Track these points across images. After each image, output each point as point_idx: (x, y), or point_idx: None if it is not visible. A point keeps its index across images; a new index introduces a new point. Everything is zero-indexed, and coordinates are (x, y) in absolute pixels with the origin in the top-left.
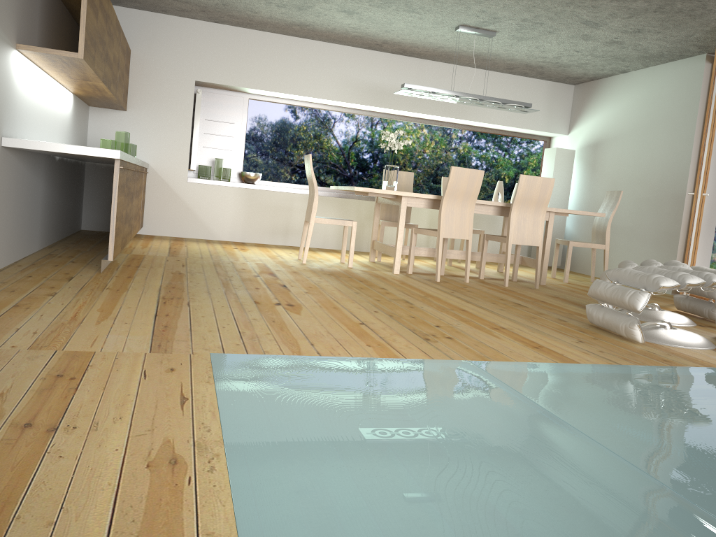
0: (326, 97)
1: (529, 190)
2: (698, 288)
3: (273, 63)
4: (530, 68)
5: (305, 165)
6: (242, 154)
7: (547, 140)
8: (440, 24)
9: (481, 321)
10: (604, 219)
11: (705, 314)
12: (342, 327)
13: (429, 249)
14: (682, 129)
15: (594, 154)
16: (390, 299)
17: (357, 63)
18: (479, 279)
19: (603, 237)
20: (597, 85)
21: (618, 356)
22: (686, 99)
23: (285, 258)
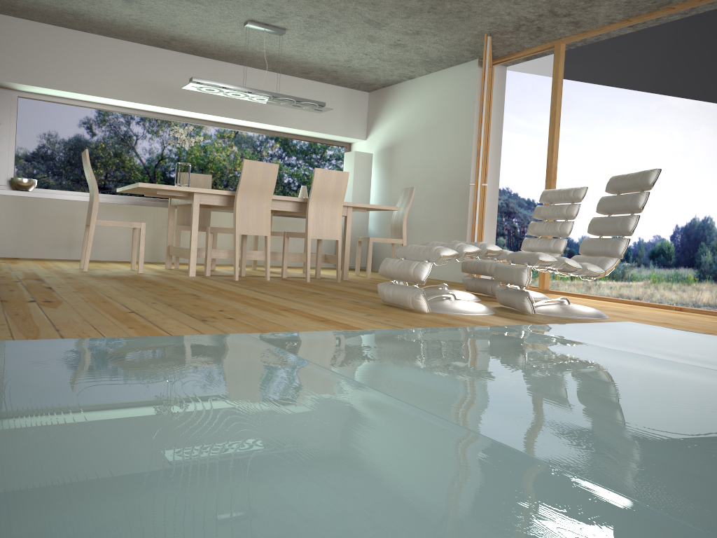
0: (110, 96)
1: (325, 184)
2: (482, 267)
3: (44, 56)
4: (325, 73)
5: (83, 163)
6: (13, 159)
7: (348, 146)
8: (228, 19)
9: (271, 306)
10: (400, 215)
11: (489, 292)
12: (106, 315)
13: (229, 250)
14: (463, 128)
15: (390, 156)
16: (176, 294)
17: (145, 61)
18: (282, 278)
19: (400, 232)
20: (389, 91)
21: (403, 323)
22: (464, 101)
23: (64, 268)
